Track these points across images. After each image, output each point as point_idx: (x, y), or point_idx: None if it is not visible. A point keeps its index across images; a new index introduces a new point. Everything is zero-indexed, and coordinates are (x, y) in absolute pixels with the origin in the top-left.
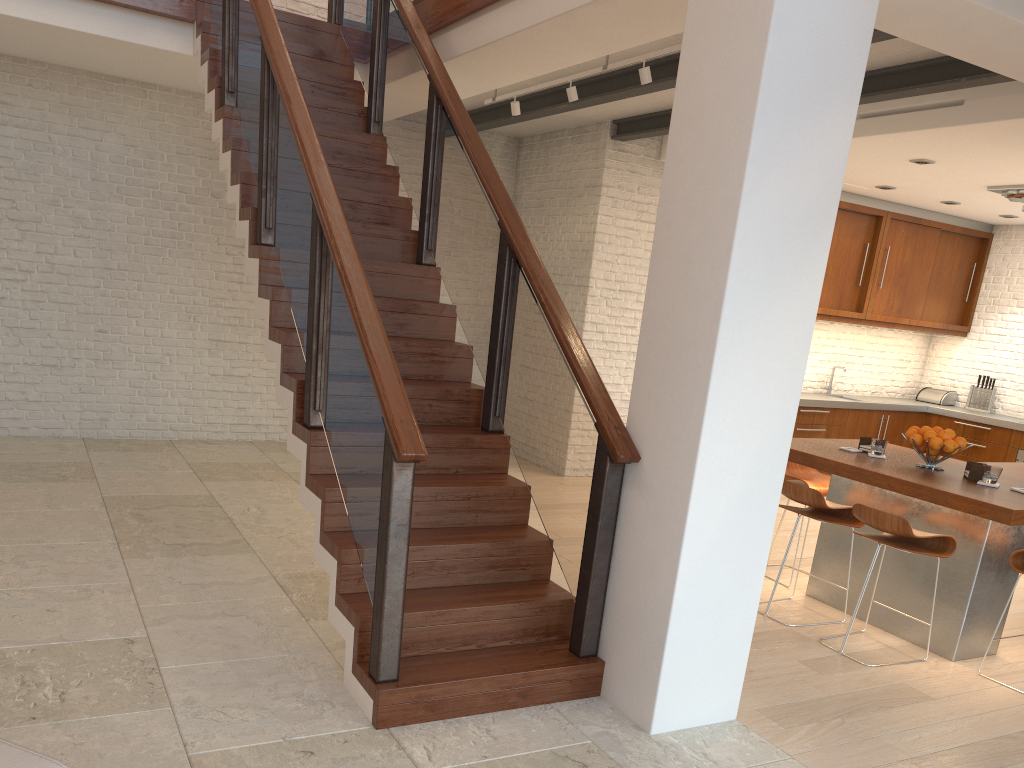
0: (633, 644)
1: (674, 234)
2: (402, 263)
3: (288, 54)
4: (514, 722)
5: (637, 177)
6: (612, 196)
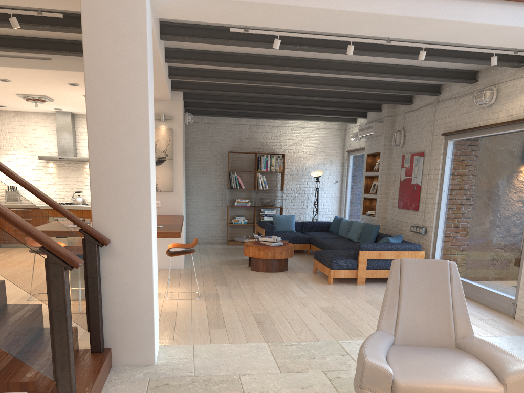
0: (131, 330)
1: (105, 130)
2: None
3: None
4: (115, 392)
5: None
6: None
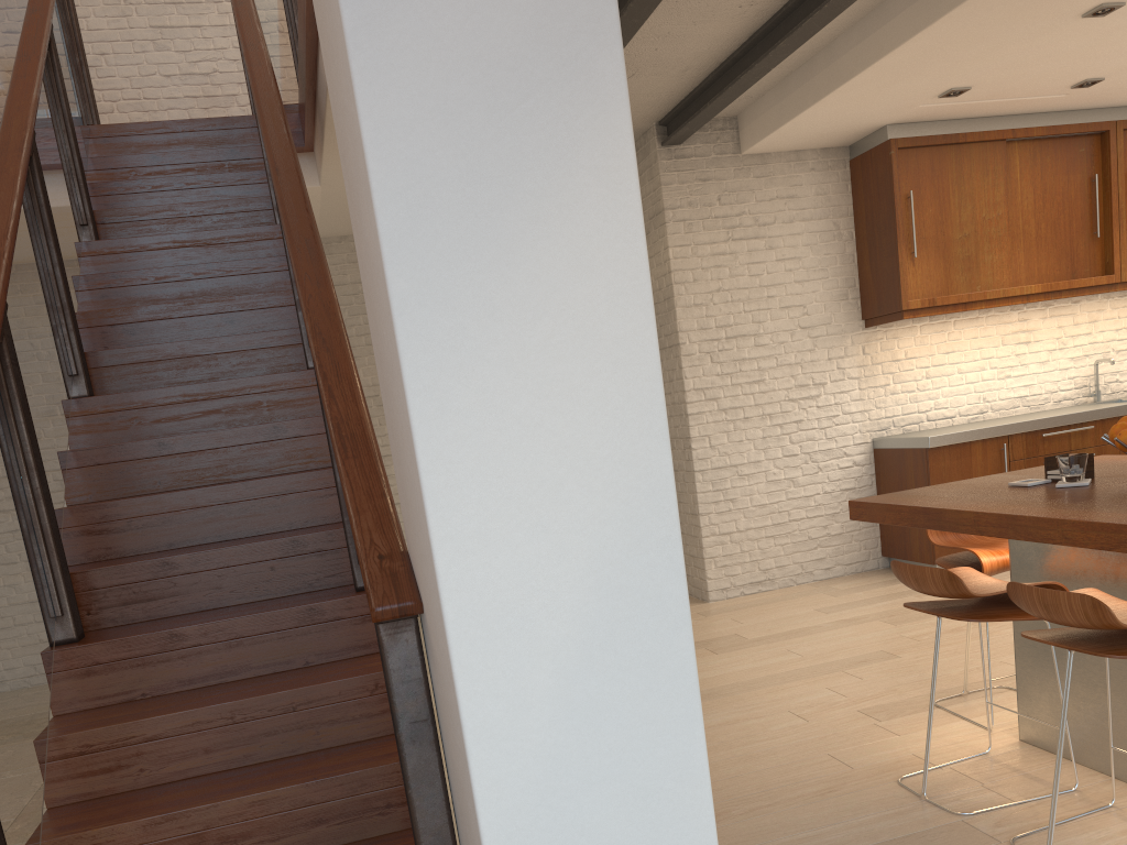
0: None
1: (349, 176)
2: (270, 375)
3: (24, 141)
4: None
5: (713, 184)
6: (683, 219)
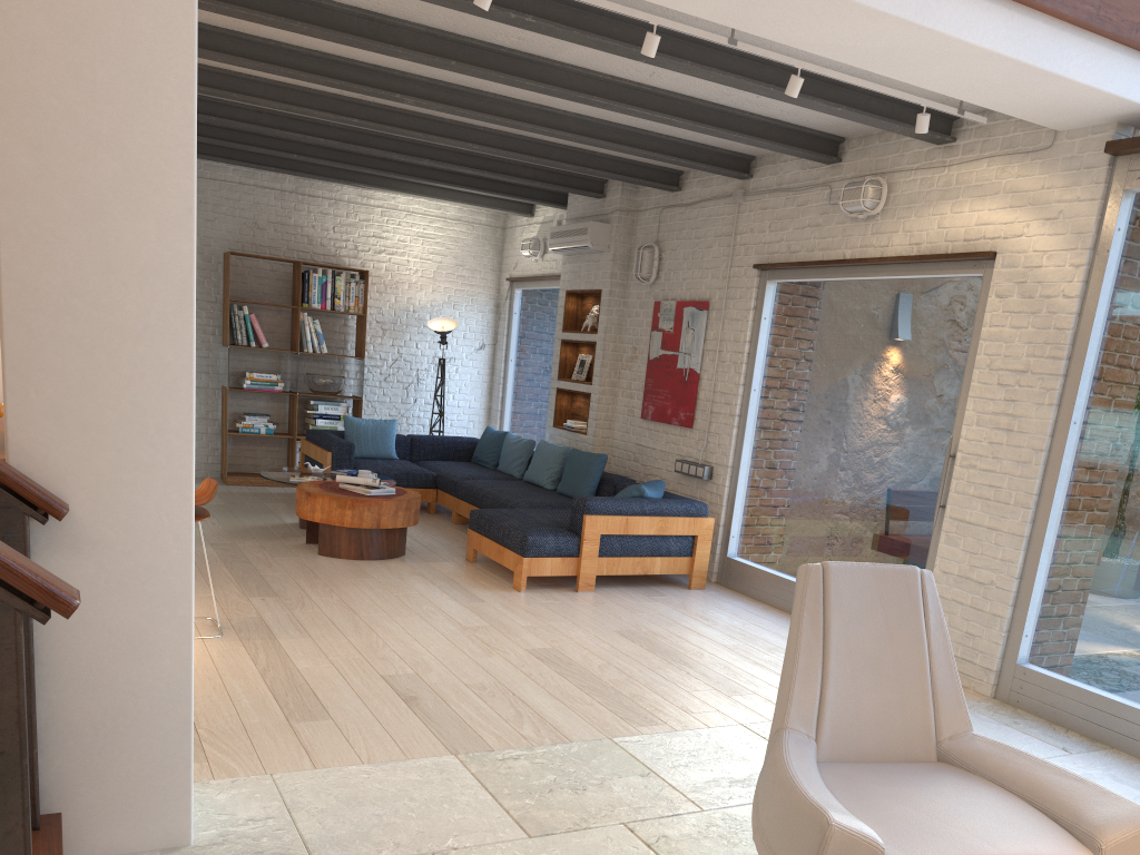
0: (124, 758)
1: (55, 167)
2: None
3: None
4: None
5: None
6: None
